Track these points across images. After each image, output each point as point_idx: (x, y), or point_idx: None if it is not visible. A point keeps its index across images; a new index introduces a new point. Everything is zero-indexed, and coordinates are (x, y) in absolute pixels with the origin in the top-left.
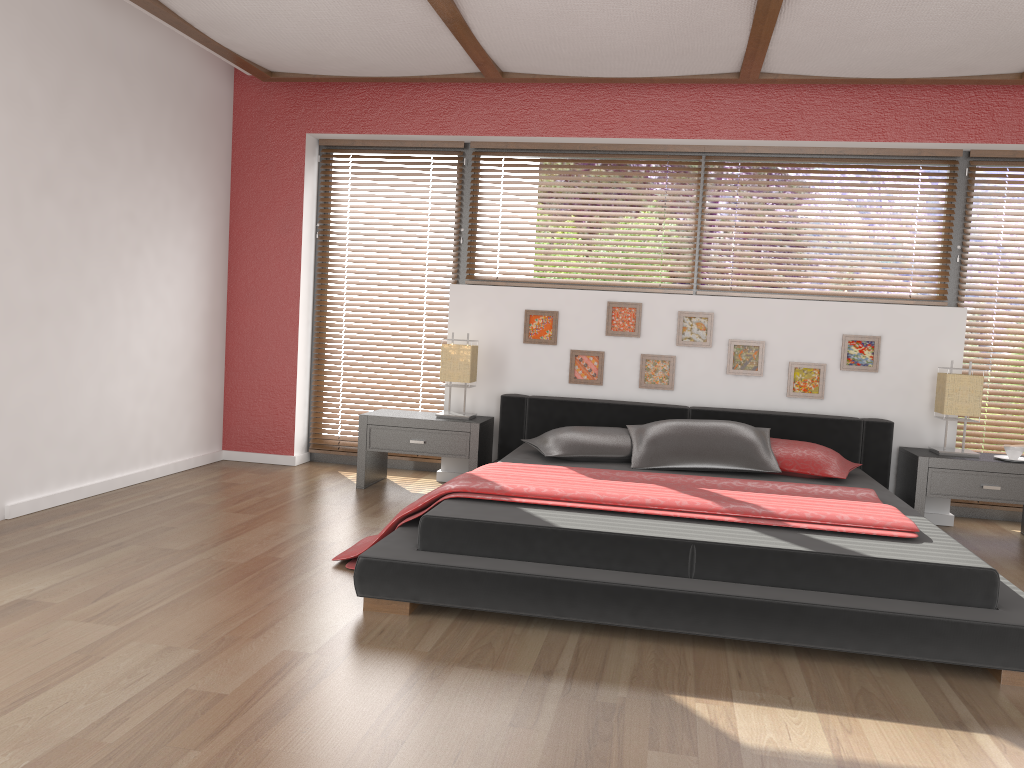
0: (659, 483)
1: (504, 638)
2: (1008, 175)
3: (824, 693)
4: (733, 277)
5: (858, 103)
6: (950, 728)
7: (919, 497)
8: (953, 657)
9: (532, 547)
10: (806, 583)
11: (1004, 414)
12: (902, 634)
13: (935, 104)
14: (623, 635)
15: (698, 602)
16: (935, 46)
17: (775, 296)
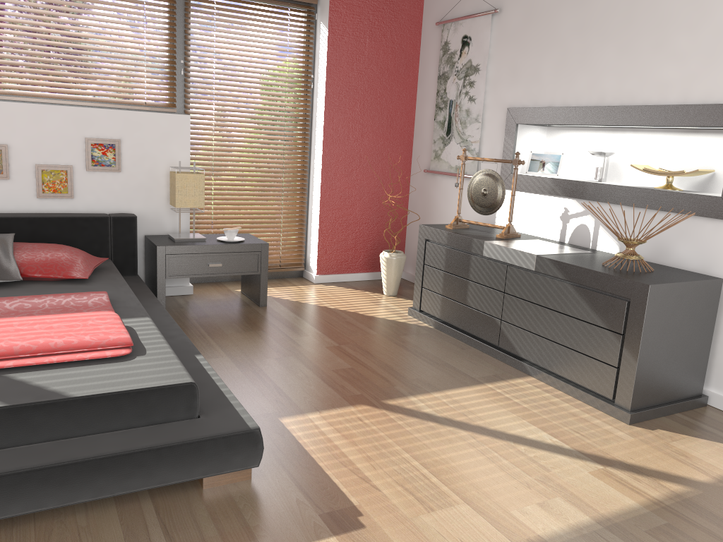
0: None
1: None
2: (216, 2)
3: None
4: None
5: None
6: None
7: (161, 280)
8: (158, 481)
9: None
10: (2, 441)
11: (226, 200)
12: (106, 476)
13: None
14: None
15: None
16: None
17: (18, 99)
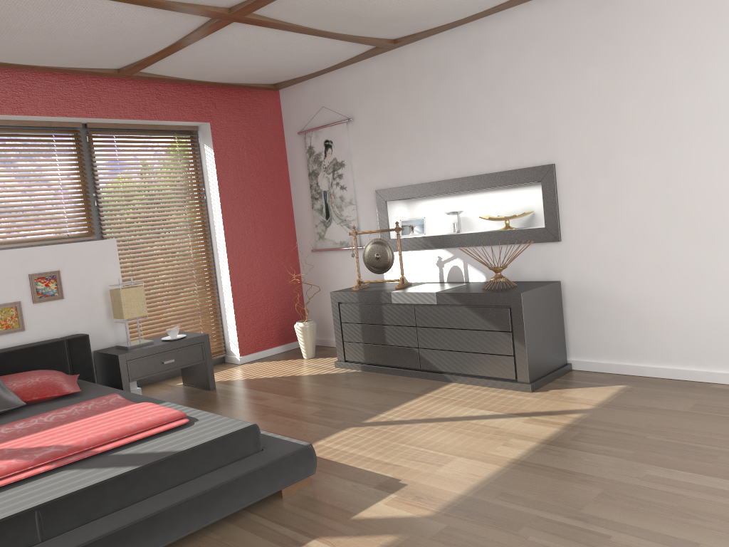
0: None
1: None
2: (116, 141)
3: None
4: None
5: None
6: None
7: (126, 384)
8: (257, 496)
9: None
10: (142, 494)
11: (149, 307)
12: (226, 498)
13: (57, 87)
14: None
15: None
16: (73, 44)
17: None
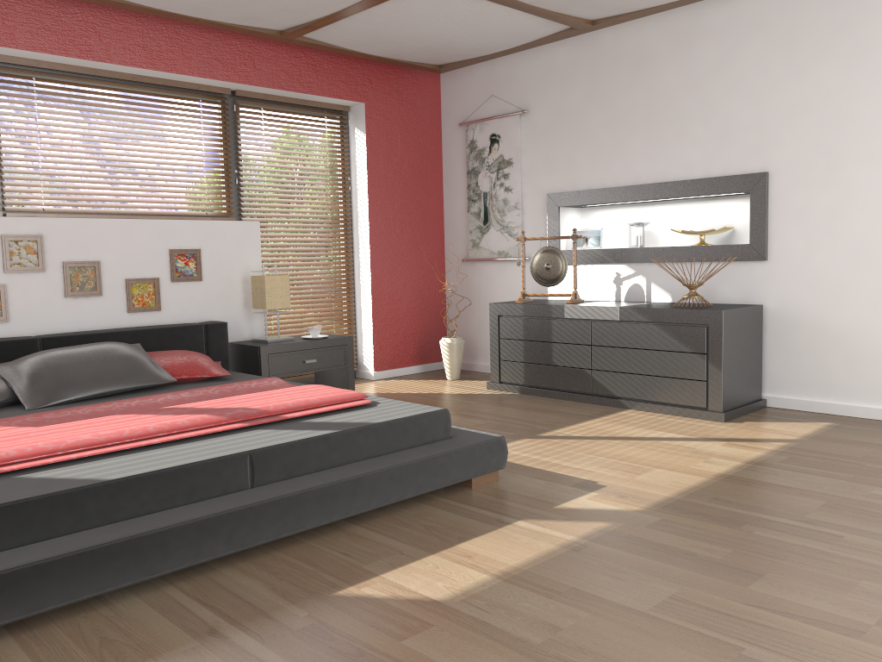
0: (106, 414)
1: (107, 625)
2: (263, 114)
3: (413, 539)
4: (45, 198)
5: (150, 34)
6: (501, 526)
7: None
8: (450, 480)
9: (84, 513)
10: (340, 459)
11: None
12: (423, 475)
13: (212, 46)
14: (209, 568)
15: (284, 505)
16: None
17: (92, 216)
